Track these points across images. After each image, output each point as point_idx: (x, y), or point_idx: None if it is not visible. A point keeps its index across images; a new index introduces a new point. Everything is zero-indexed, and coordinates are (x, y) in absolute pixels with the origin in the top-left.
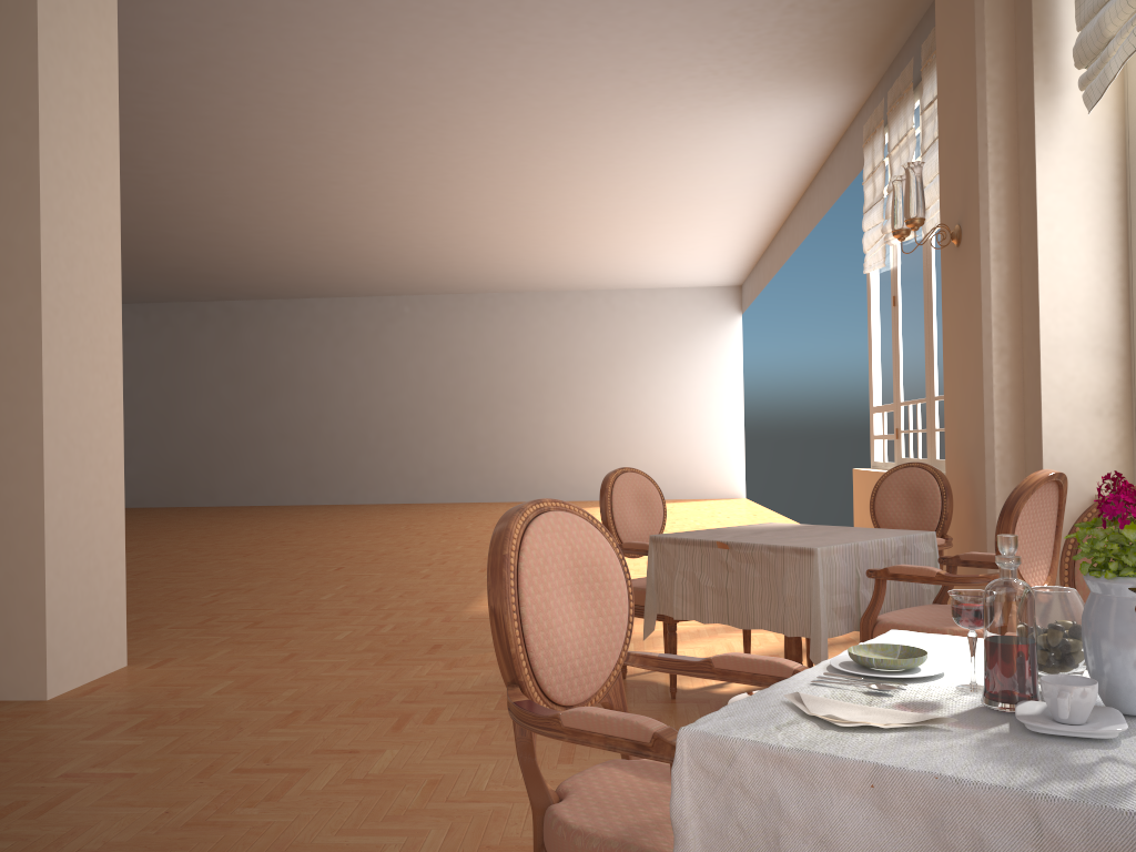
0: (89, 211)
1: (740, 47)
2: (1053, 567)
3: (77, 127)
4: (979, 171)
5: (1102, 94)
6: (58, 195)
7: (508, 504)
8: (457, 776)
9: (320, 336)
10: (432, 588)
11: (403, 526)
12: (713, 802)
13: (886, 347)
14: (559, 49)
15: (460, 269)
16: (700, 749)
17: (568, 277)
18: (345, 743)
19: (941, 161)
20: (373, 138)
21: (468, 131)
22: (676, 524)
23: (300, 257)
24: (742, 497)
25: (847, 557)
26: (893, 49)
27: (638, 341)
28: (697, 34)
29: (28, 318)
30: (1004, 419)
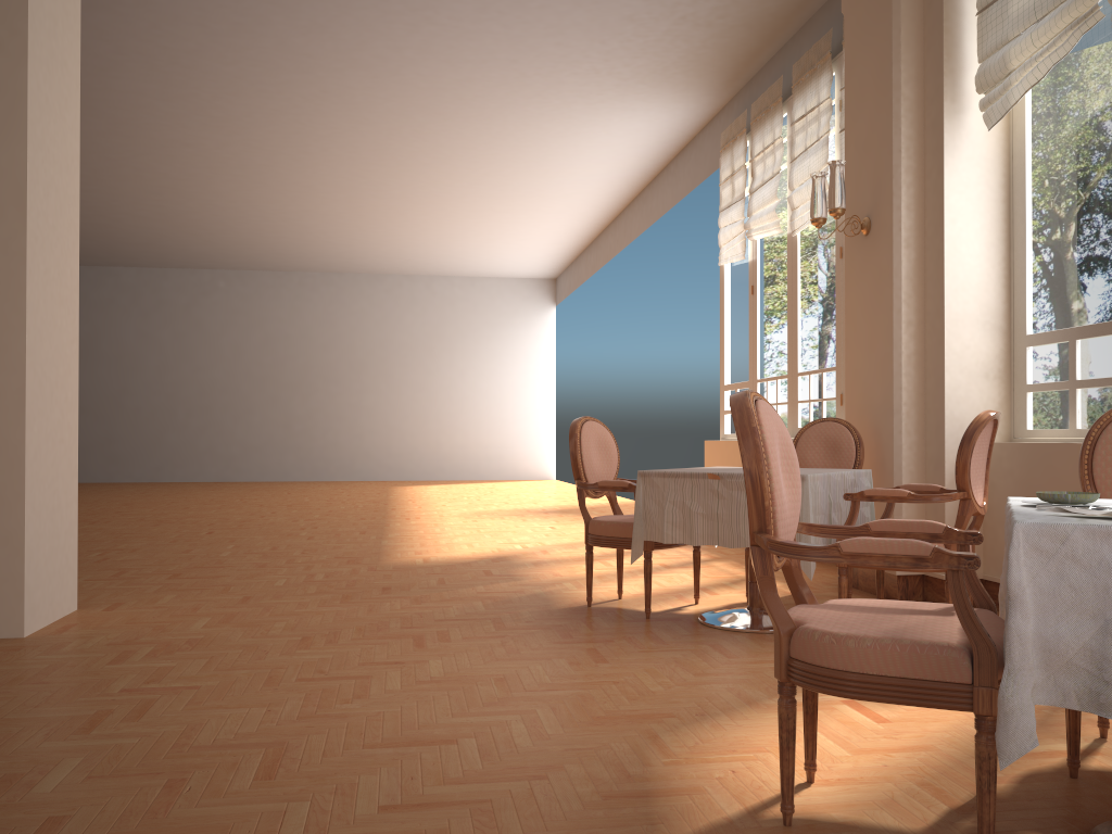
0: (59, 140)
1: (627, 50)
2: (986, 491)
3: (53, 52)
4: (893, 172)
5: (1003, 116)
6: (39, 120)
7: (326, 482)
8: (516, 674)
9: (125, 307)
10: (327, 546)
11: (236, 499)
12: (1045, 573)
13: (742, 331)
14: (462, 33)
15: (289, 245)
16: (1035, 535)
17: (394, 261)
18: (383, 657)
19: (847, 163)
20: (246, 102)
21: (346, 104)
22: (511, 498)
23: (120, 222)
24: (553, 478)
25: (823, 484)
26: (755, 67)
27: (457, 326)
28: (592, 34)
29: (11, 244)
30: (910, 381)
